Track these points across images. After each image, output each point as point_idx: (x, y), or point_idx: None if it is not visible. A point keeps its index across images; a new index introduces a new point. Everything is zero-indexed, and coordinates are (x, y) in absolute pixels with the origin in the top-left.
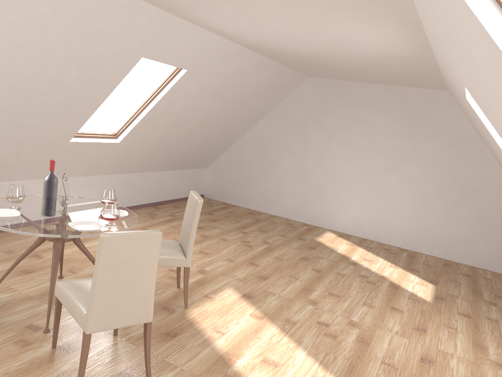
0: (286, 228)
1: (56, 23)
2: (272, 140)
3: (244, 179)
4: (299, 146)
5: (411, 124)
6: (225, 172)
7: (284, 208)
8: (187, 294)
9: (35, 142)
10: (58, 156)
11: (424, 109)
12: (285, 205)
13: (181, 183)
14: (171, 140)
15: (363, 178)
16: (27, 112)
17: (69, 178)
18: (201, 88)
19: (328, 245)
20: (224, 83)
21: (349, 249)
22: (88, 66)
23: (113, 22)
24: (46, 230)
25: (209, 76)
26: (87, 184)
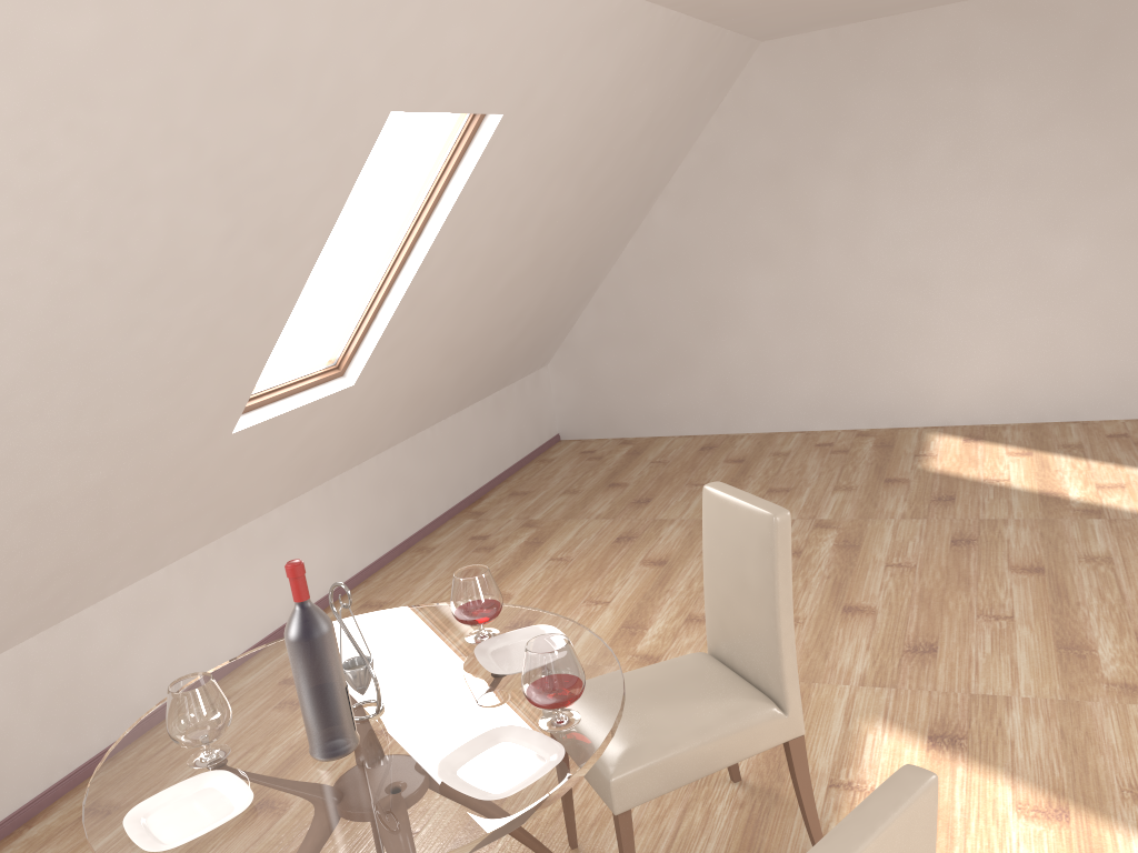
0: (827, 462)
1: (127, 70)
2: (705, 241)
3: (656, 364)
4: (784, 236)
5: (1092, 84)
6: (599, 360)
7: (788, 407)
8: (816, 817)
9: (143, 474)
10: (210, 483)
11: (1119, 31)
12: (787, 399)
13: (504, 426)
14: (471, 327)
15: (988, 269)
16: (102, 397)
17: (247, 528)
18: (536, 158)
19: (972, 475)
20: (586, 123)
21: (1034, 468)
22: (248, 189)
23: (301, 14)
24: (388, 845)
25: (553, 115)
26: (295, 523)
